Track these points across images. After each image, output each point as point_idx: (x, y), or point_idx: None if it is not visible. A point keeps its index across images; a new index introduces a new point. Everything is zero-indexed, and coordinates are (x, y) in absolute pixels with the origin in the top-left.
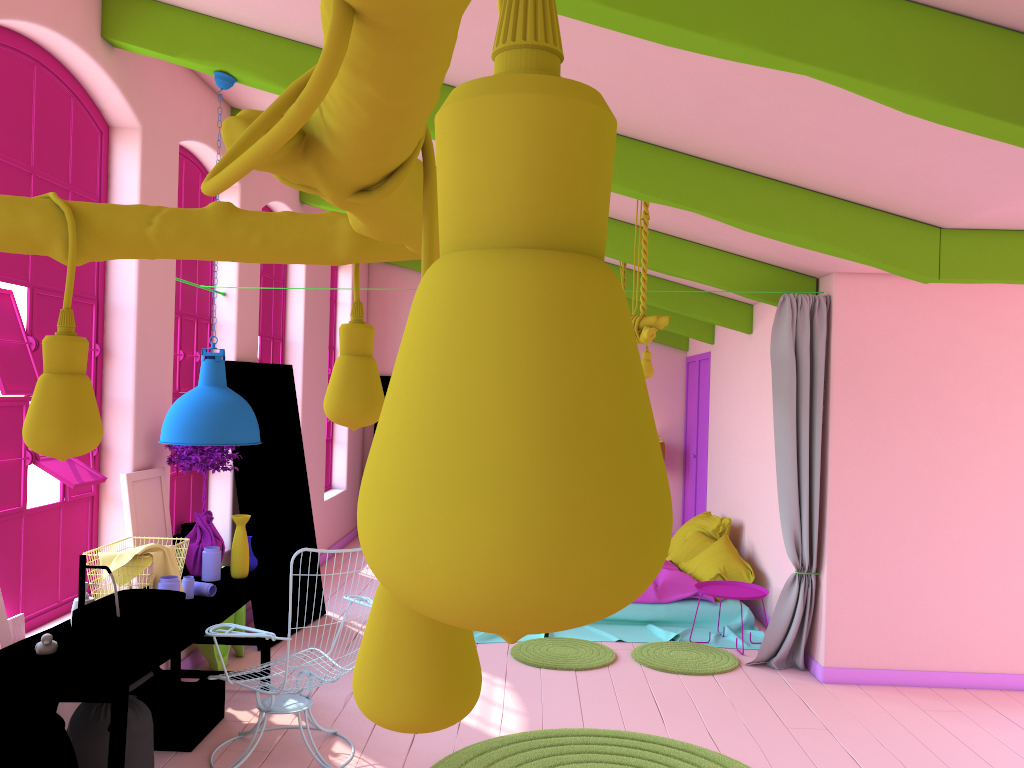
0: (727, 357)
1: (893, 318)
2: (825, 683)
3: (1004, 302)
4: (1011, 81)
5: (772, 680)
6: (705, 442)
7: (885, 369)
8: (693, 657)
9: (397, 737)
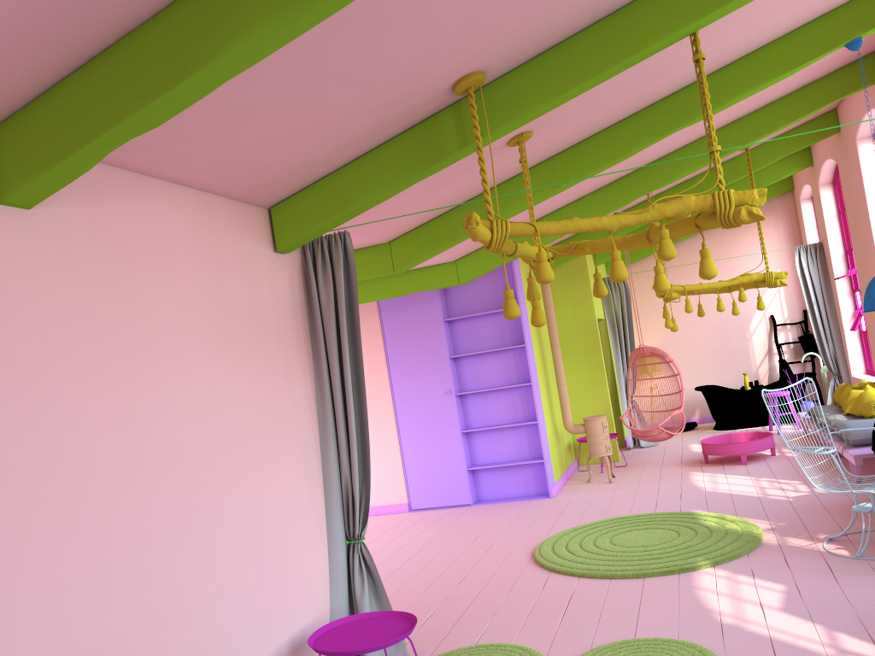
0: None
1: None
2: None
3: None
4: None
5: (415, 646)
6: None
7: None
8: None
9: (800, 561)
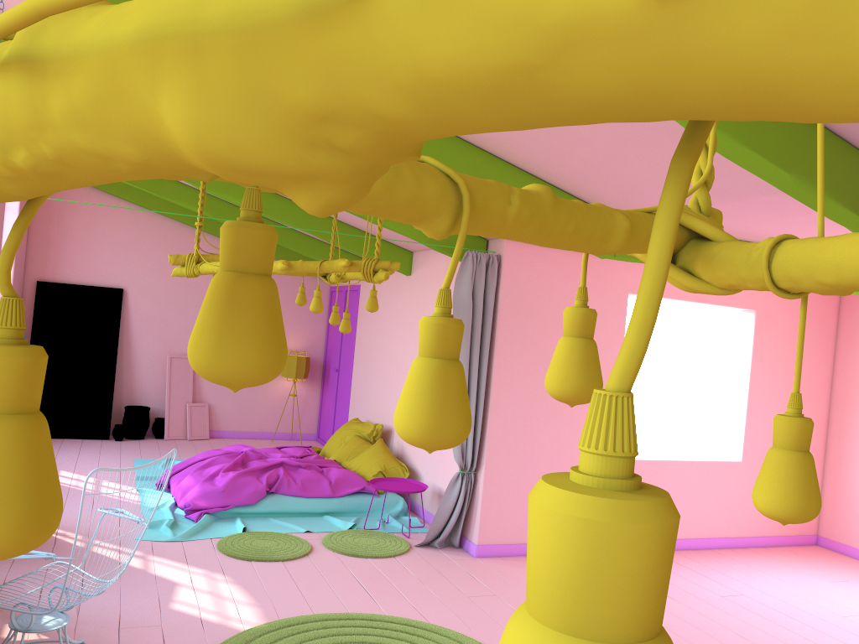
0: (380, 291)
1: (542, 277)
2: (478, 557)
3: (612, 272)
4: (780, 136)
5: (439, 558)
6: (349, 359)
7: (534, 316)
8: (374, 542)
9: (148, 640)
